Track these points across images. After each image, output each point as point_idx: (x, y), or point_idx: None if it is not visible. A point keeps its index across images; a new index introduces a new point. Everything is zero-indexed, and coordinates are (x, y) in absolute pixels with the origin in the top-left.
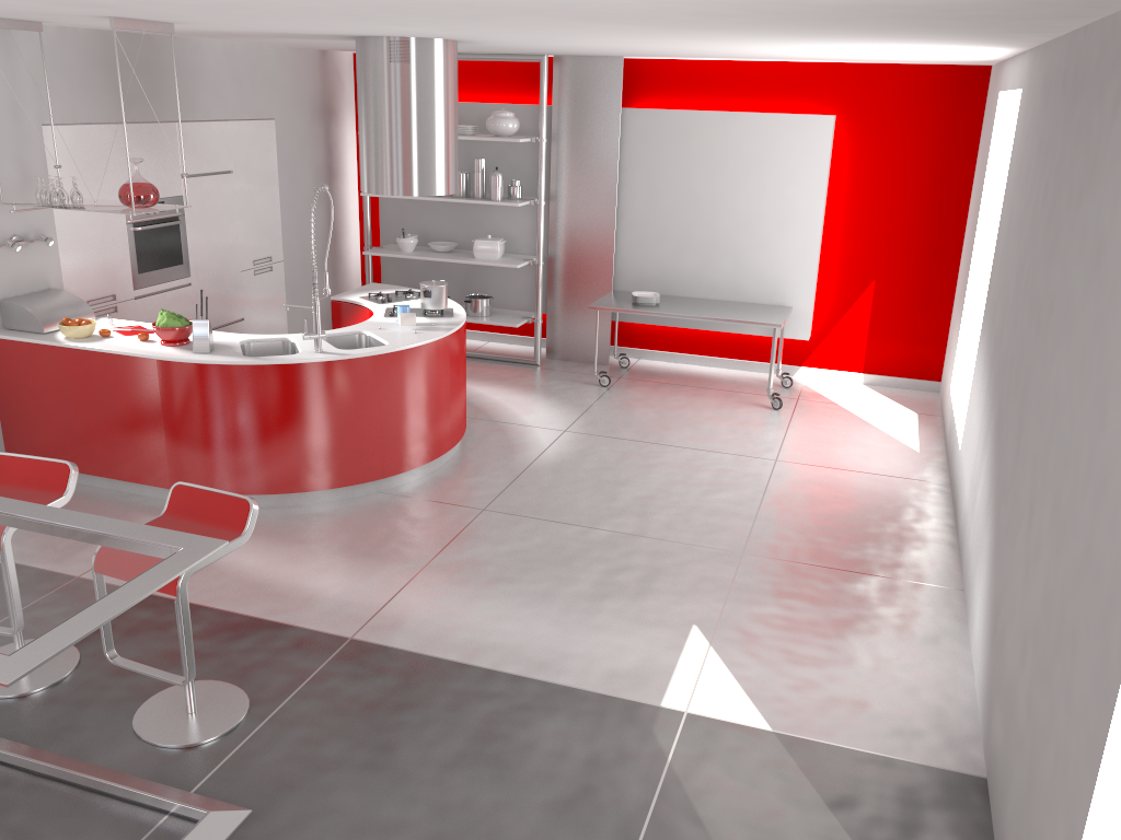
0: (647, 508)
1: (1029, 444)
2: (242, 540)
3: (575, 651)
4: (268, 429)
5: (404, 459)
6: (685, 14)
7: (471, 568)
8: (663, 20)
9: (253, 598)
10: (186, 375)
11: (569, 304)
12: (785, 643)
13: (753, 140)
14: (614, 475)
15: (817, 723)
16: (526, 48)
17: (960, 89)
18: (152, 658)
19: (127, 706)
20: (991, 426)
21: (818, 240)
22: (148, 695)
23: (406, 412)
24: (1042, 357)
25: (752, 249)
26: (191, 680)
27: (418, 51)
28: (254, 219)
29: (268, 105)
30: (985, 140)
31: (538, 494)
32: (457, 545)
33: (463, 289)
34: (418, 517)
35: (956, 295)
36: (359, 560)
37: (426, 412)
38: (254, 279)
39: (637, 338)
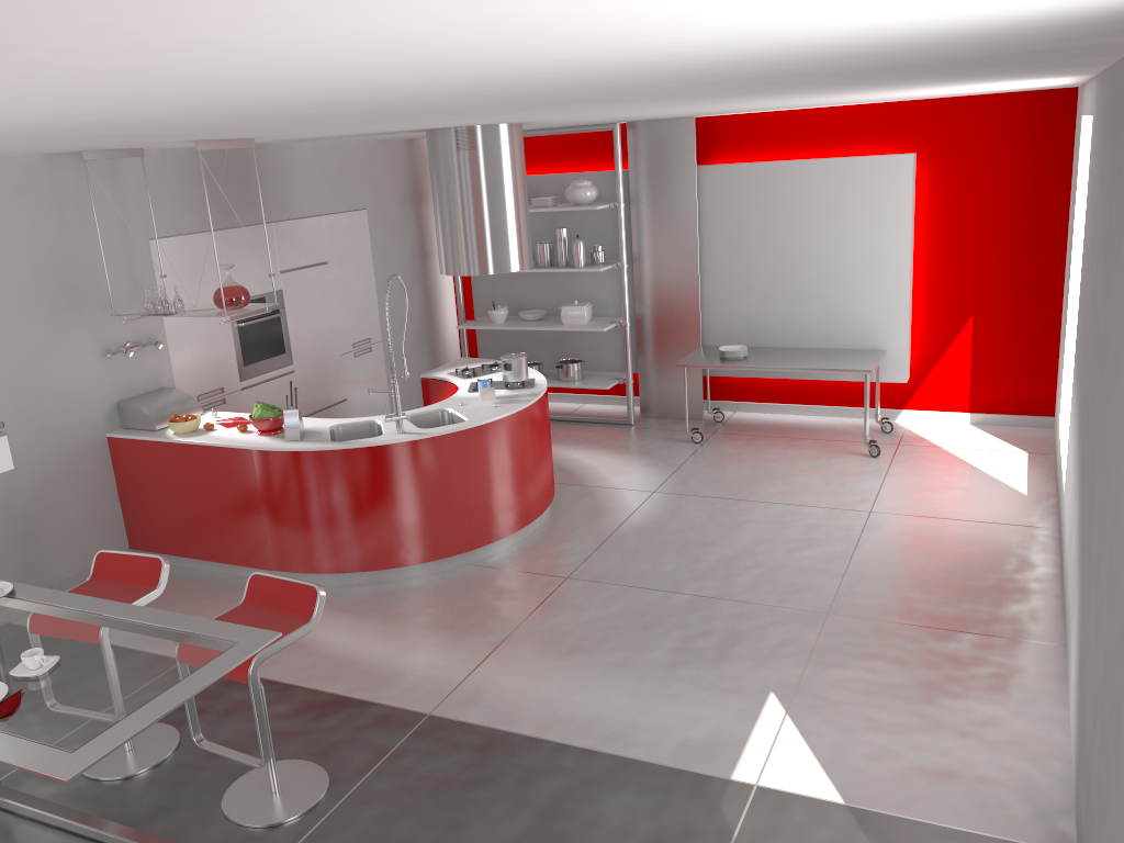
0: (732, 569)
1: (1097, 495)
2: (310, 626)
3: (647, 722)
4: (357, 509)
5: (490, 531)
6: (706, 90)
7: (550, 638)
8: (691, 95)
9: (341, 676)
10: (279, 463)
11: (660, 362)
12: (866, 709)
13: (832, 186)
14: (700, 535)
15: (893, 795)
16: (593, 121)
17: (1046, 114)
18: (244, 739)
19: (218, 786)
20: (1078, 470)
21: (907, 280)
22: (238, 775)
23: (489, 485)
24: (1103, 403)
25: (840, 295)
26: (267, 763)
27: (483, 138)
28: (351, 304)
29: (359, 196)
30: (1075, 165)
31: (622, 560)
32: (538, 615)
33: (556, 354)
34: (503, 588)
35: (1061, 326)
36: (443, 634)
37: (509, 484)
38: (354, 361)
39: (731, 391)
